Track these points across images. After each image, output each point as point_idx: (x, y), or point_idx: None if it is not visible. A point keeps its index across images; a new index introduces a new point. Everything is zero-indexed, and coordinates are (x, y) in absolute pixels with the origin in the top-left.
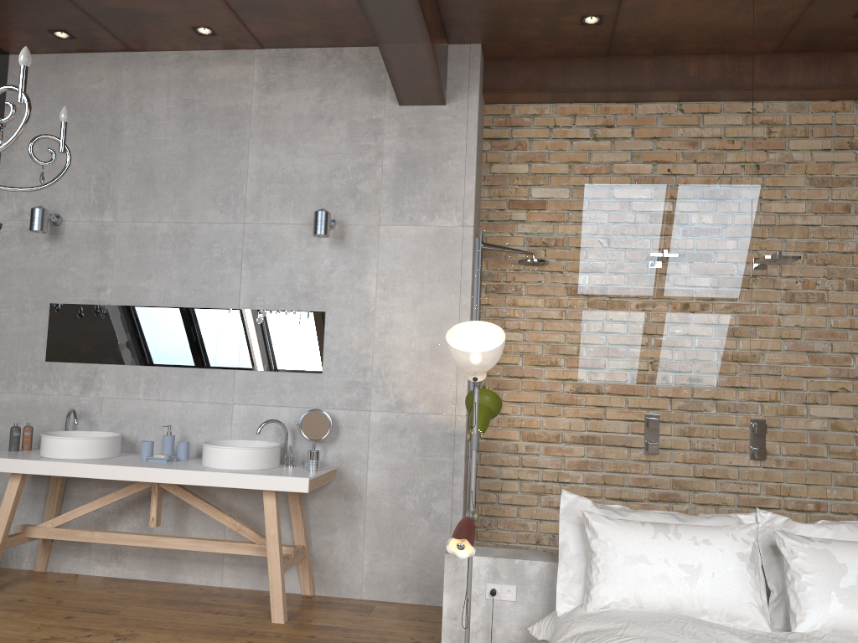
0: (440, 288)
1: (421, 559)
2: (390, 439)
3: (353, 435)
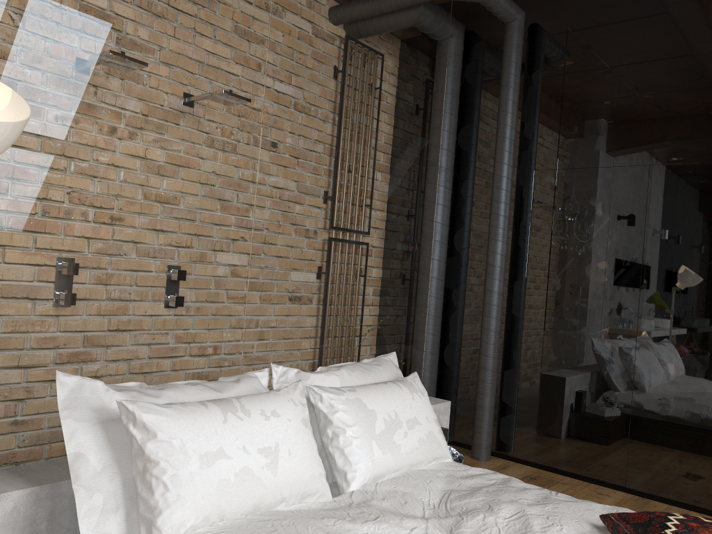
0: None
1: None
2: None
3: None
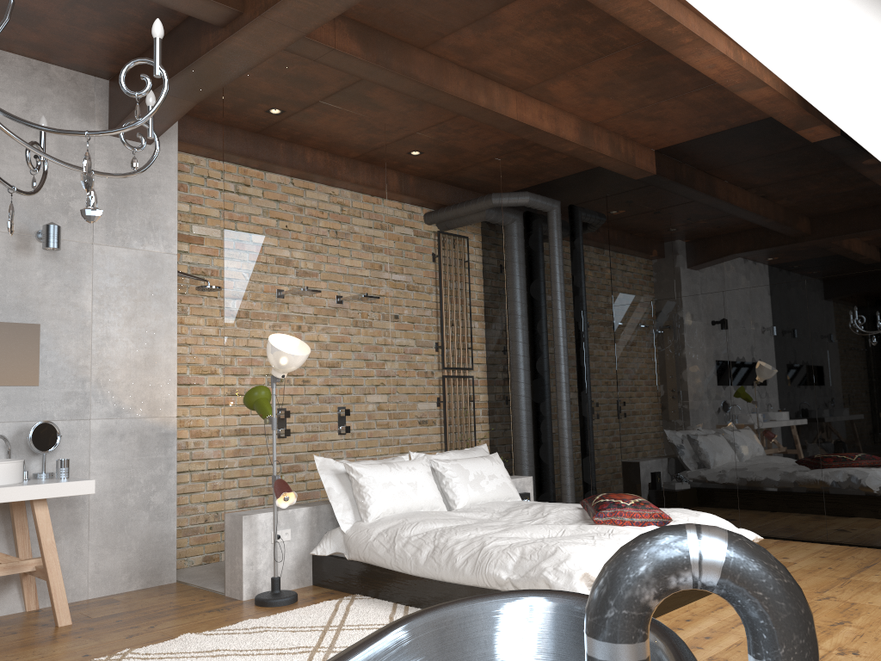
0: (151, 306)
1: (143, 548)
2: (111, 444)
3: (73, 444)
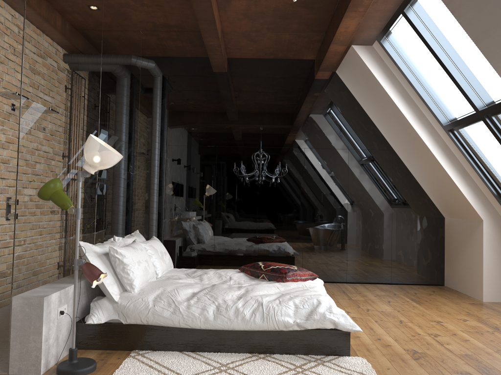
0: None
1: None
2: None
3: None
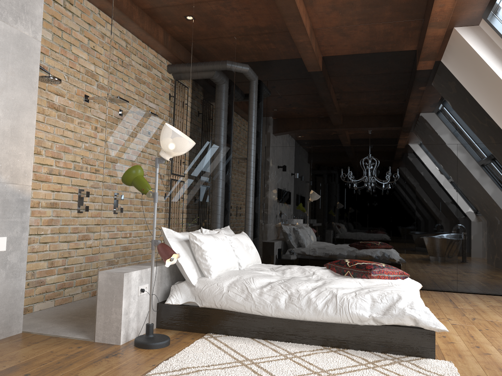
0: (19, 82)
1: None
2: None
3: None
